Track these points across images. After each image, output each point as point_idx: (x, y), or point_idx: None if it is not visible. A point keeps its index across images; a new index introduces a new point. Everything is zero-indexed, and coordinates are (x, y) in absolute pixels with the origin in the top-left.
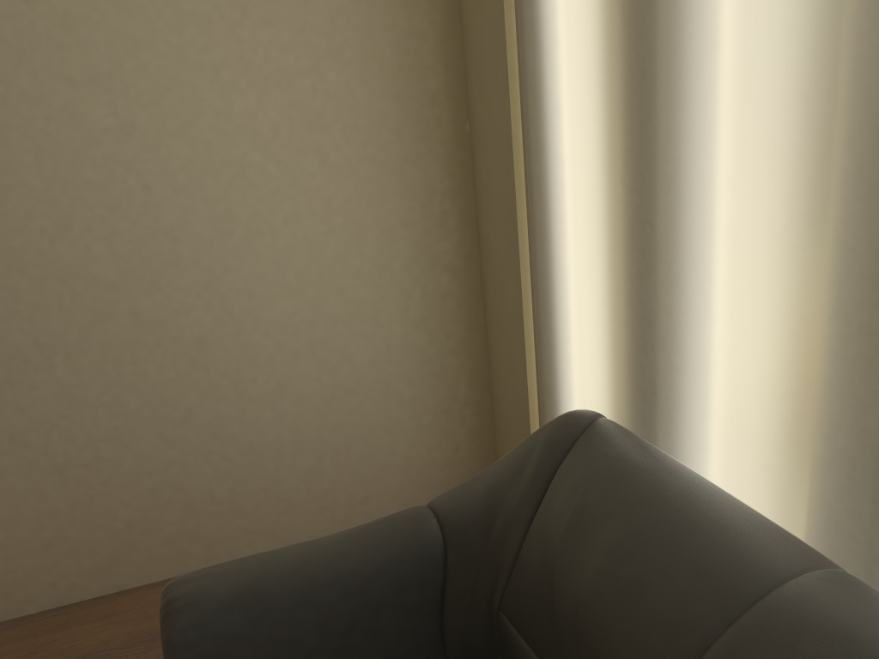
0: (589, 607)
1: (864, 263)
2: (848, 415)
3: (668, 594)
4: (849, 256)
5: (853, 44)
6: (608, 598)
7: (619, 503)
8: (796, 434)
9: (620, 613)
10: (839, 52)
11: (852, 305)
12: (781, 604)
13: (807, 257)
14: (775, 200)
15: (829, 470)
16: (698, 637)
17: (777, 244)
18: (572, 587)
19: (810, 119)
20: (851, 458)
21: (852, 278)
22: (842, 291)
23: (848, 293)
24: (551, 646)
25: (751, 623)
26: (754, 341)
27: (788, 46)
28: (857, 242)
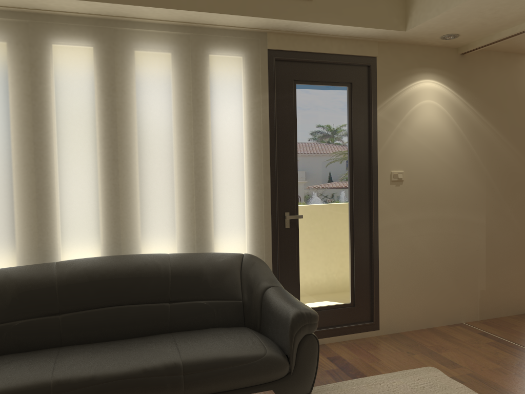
0: (20, 290)
1: (33, 213)
2: (34, 245)
3: (39, 274)
4: (29, 213)
5: (24, 174)
6: (25, 284)
7: (6, 274)
8: (19, 257)
9: (31, 284)
10: (20, 175)
11: (31, 222)
12: (59, 264)
13: (17, 216)
14: (5, 206)
15: (30, 260)
16: (52, 274)
17: (7, 215)
18: (9, 292)
19: (14, 188)
20: (36, 254)
21: (31, 217)
22: (28, 220)
23: (30, 220)
24: (5, 313)
25: (58, 268)
26: (1, 240)
27: (5, 174)
28: (30, 210)
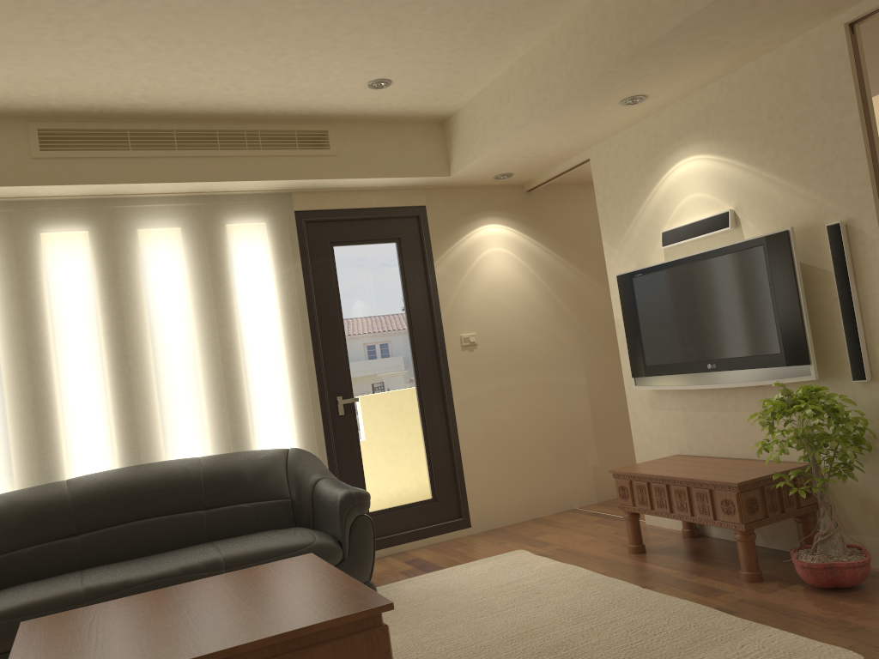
0: (30, 512)
1: (32, 429)
2: (35, 466)
3: (49, 493)
4: (27, 429)
5: (18, 384)
6: (34, 505)
7: (10, 497)
8: (18, 482)
9: (41, 504)
10: (14, 386)
11: (31, 439)
12: (71, 480)
13: (13, 434)
14: None
15: (33, 484)
16: (64, 492)
17: (0, 434)
18: (17, 516)
19: (7, 401)
20: (39, 477)
21: (29, 433)
22: (27, 437)
23: (29, 437)
24: (15, 539)
25: (70, 484)
26: None
27: None
28: (29, 425)
